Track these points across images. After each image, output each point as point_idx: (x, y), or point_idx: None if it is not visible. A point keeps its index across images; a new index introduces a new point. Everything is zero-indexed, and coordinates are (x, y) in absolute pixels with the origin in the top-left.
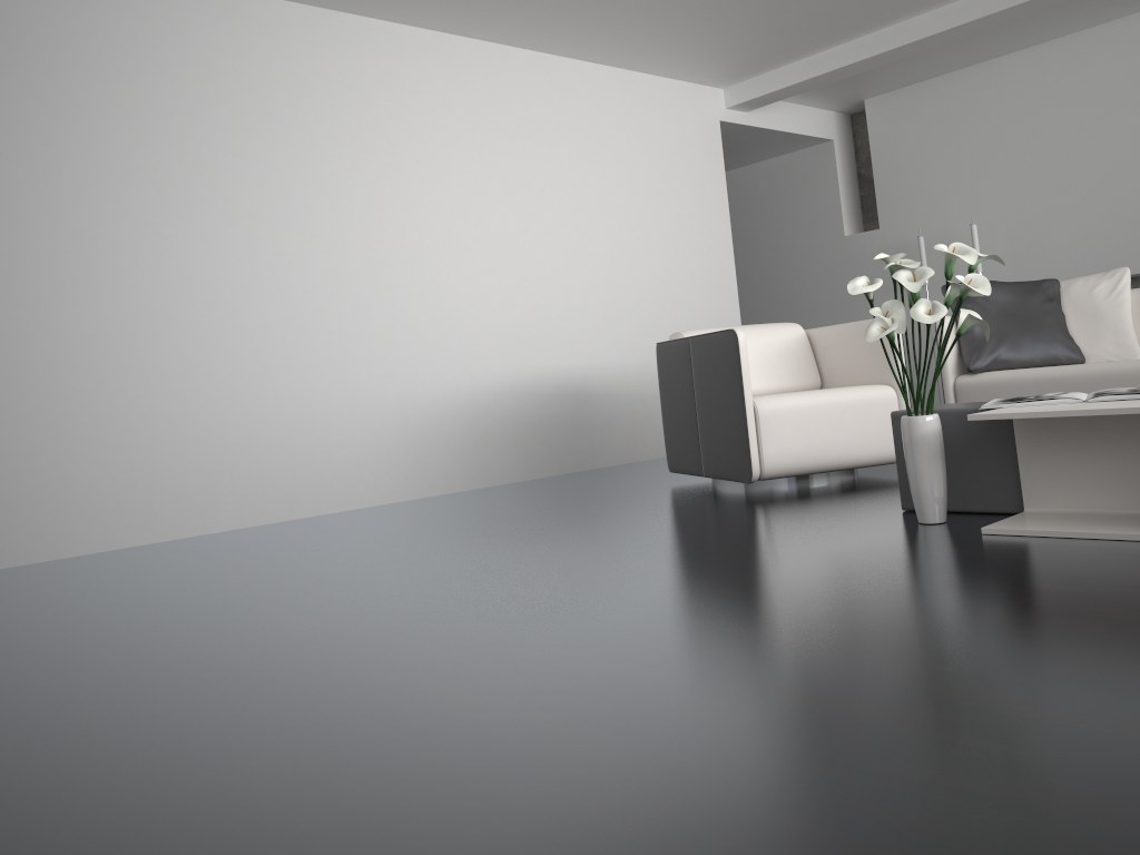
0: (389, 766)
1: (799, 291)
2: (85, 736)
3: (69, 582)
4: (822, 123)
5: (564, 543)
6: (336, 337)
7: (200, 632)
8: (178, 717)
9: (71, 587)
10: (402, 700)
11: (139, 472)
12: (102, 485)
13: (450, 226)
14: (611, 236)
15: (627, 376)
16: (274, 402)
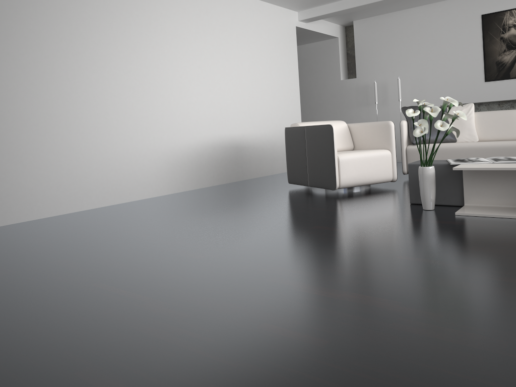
0: (325, 319)
1: (319, 103)
2: (161, 311)
3: (42, 235)
4: (334, 29)
5: (275, 217)
6: (139, 119)
7: (151, 260)
8: (196, 301)
9: (47, 237)
10: (293, 291)
11: (53, 182)
12: (37, 188)
13: (187, 69)
14: (252, 76)
15: (257, 139)
16: (112, 149)
